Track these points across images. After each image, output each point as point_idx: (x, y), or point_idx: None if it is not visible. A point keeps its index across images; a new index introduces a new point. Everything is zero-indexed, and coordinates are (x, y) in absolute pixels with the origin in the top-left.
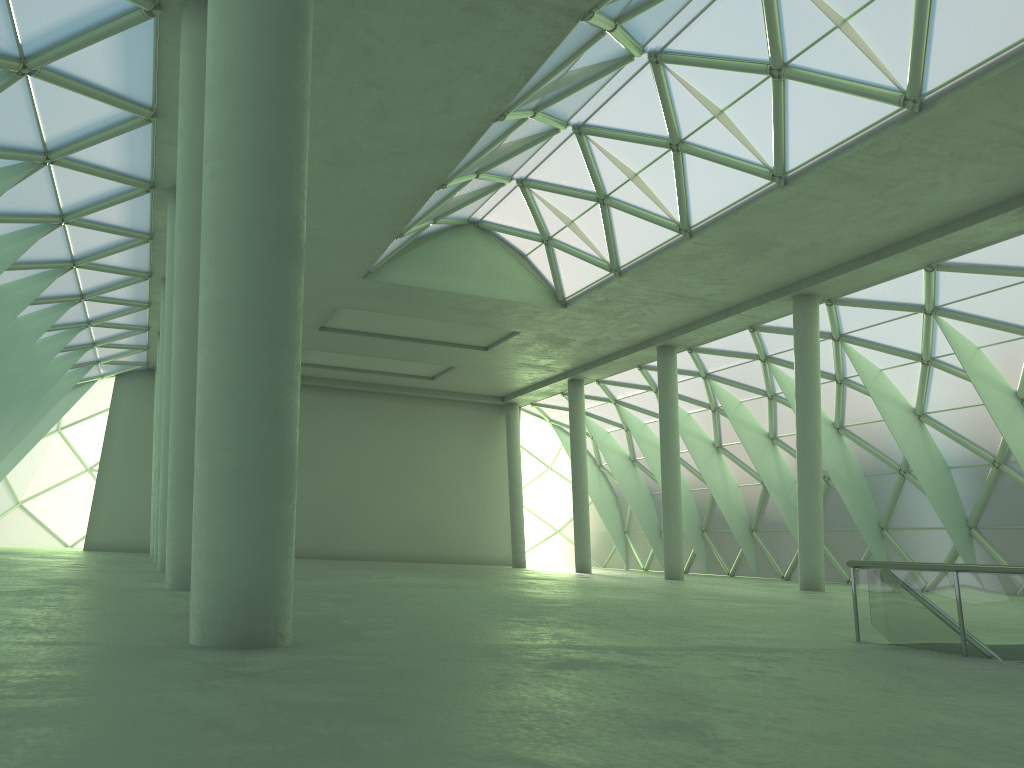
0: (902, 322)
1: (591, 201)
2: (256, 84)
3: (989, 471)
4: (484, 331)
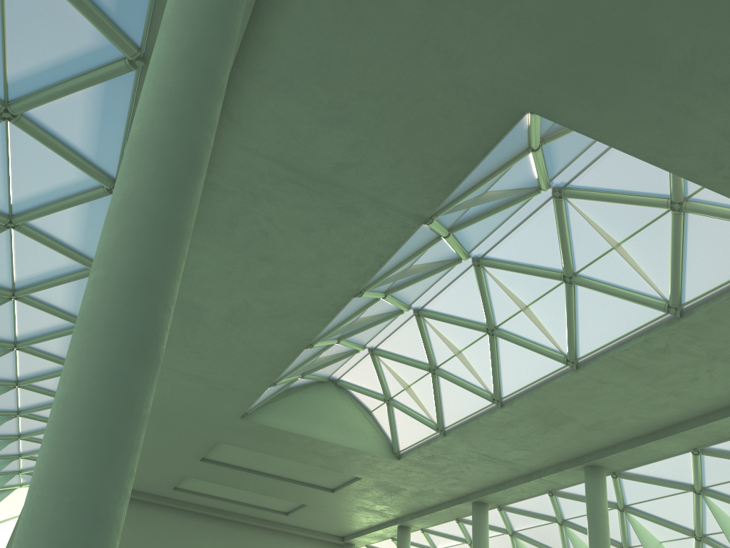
0: (676, 498)
1: (424, 370)
2: (147, 210)
3: None
4: (332, 474)
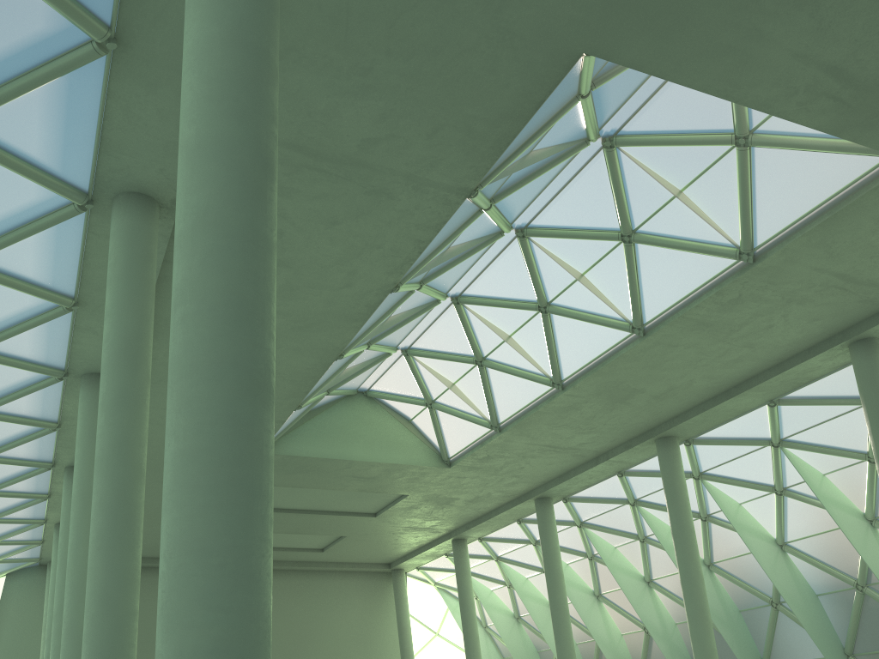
0: (753, 456)
1: (470, 364)
2: (229, 228)
3: (854, 595)
4: (373, 497)
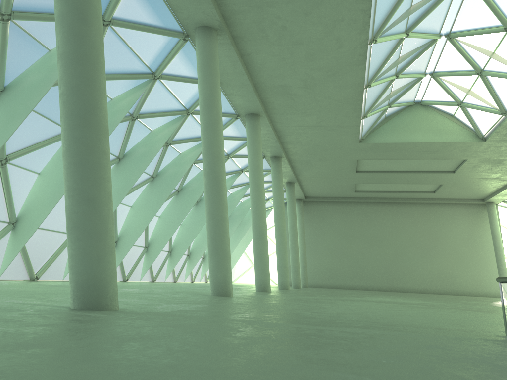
0: None
1: (475, 75)
2: (65, 54)
3: None
4: (446, 162)
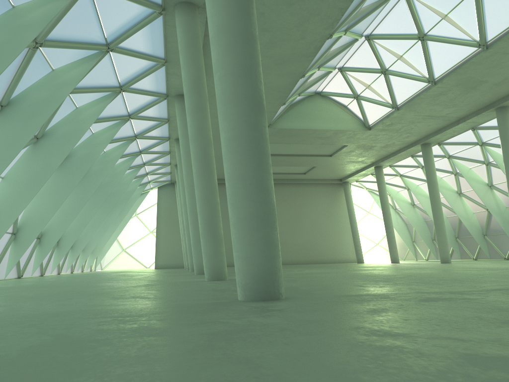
0: None
1: (378, 73)
2: (234, 32)
3: None
4: (329, 147)
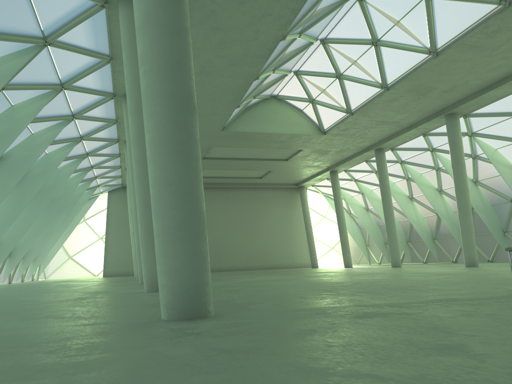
0: (506, 122)
1: (333, 78)
2: (161, 21)
3: None
4: (284, 151)
